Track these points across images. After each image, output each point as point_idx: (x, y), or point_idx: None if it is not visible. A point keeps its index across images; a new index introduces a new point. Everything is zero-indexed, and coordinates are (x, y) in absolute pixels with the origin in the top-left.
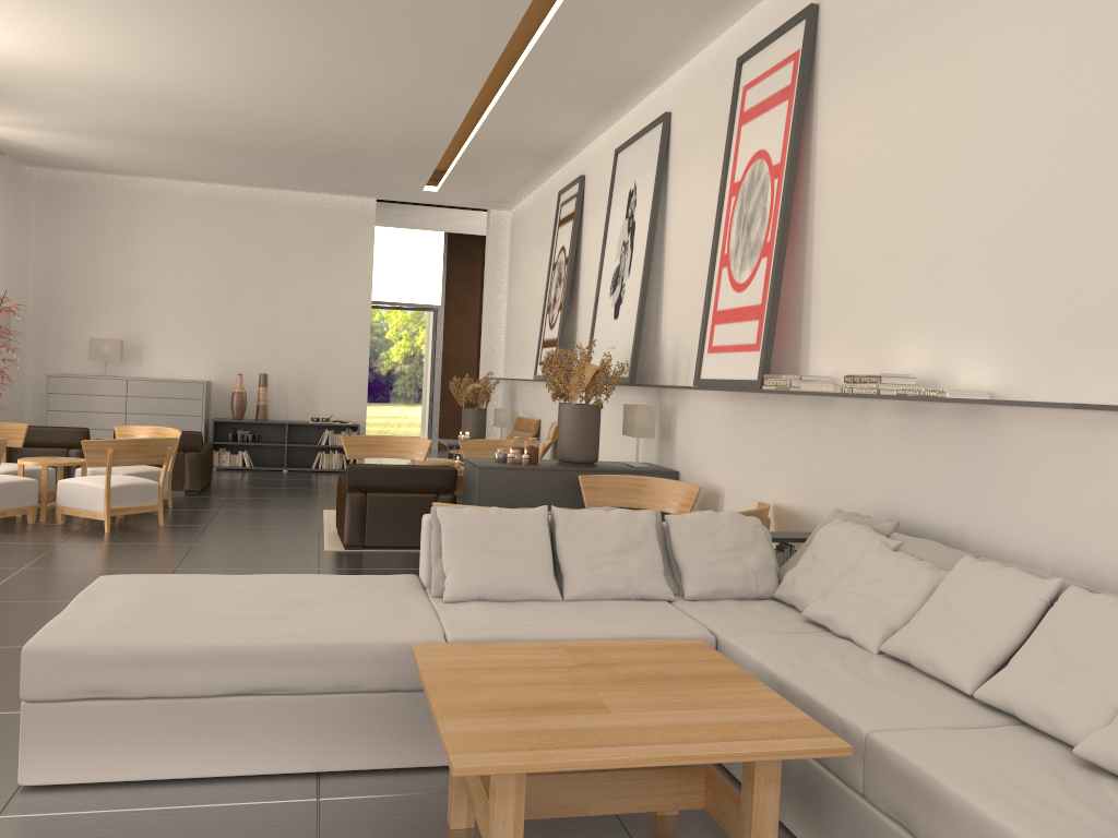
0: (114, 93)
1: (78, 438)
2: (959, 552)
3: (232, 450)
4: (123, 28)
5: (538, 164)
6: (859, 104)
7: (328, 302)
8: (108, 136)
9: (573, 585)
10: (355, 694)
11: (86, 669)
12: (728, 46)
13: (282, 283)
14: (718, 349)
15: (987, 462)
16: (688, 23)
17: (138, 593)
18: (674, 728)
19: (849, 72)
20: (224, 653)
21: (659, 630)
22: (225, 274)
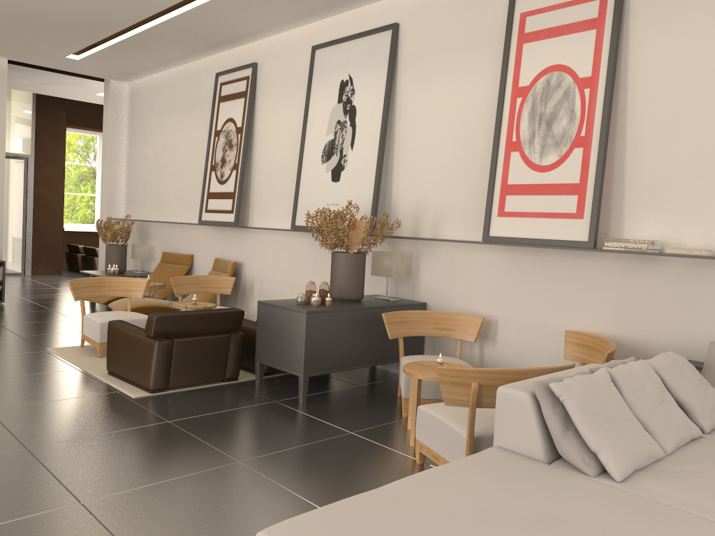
0: None
1: None
2: None
3: None
4: None
5: (200, 48)
6: (691, 41)
7: None
8: None
9: (664, 439)
10: None
11: None
12: None
13: None
14: (515, 214)
15: None
16: None
17: None
18: None
19: (675, 16)
20: None
21: None
22: None
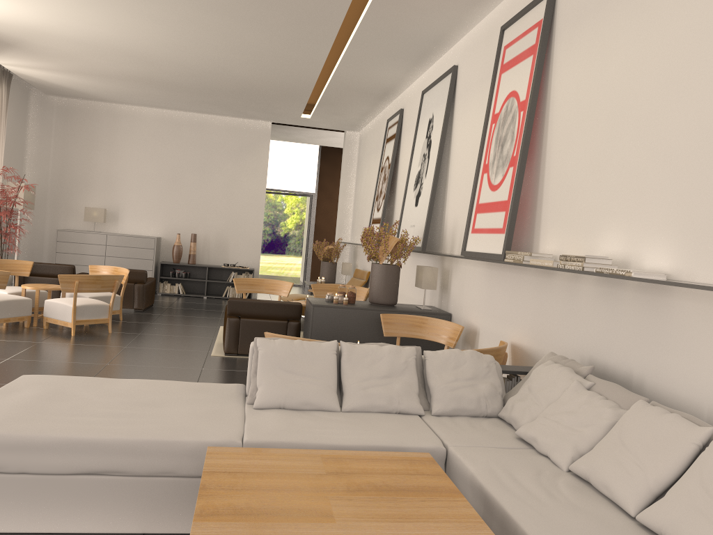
0: (94, 47)
1: (67, 271)
2: (635, 395)
3: (172, 282)
4: (93, 3)
5: (374, 101)
6: (582, 57)
7: (237, 189)
8: (96, 77)
9: (350, 400)
10: (173, 478)
11: None
12: (496, 18)
13: (208, 175)
14: (478, 231)
15: (662, 326)
16: (468, 2)
17: (38, 390)
18: None
19: (576, 34)
20: (76, 443)
21: (404, 440)
22: (172, 168)
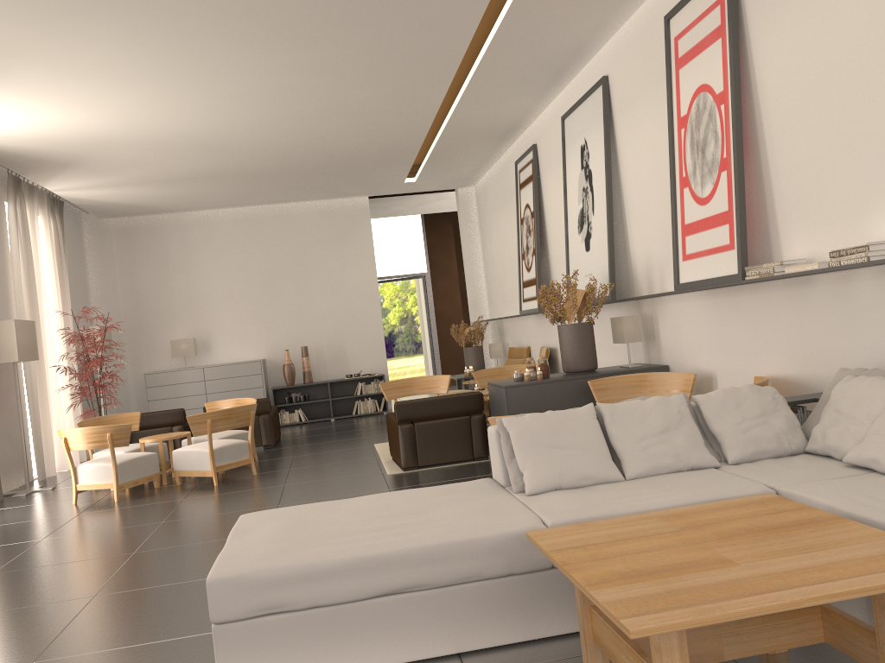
0: (166, 147)
1: (177, 417)
2: None
3: (289, 410)
4: (172, 93)
5: (495, 143)
6: (791, 25)
7: (344, 283)
8: (164, 183)
9: (631, 465)
10: (478, 582)
11: (259, 590)
12: (653, 9)
13: (306, 274)
14: (693, 256)
15: None
16: None
17: (277, 523)
18: (805, 570)
19: (776, 1)
20: (366, 561)
21: (724, 491)
22: (263, 274)
